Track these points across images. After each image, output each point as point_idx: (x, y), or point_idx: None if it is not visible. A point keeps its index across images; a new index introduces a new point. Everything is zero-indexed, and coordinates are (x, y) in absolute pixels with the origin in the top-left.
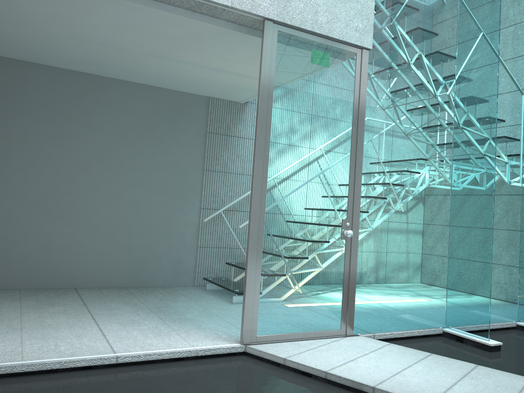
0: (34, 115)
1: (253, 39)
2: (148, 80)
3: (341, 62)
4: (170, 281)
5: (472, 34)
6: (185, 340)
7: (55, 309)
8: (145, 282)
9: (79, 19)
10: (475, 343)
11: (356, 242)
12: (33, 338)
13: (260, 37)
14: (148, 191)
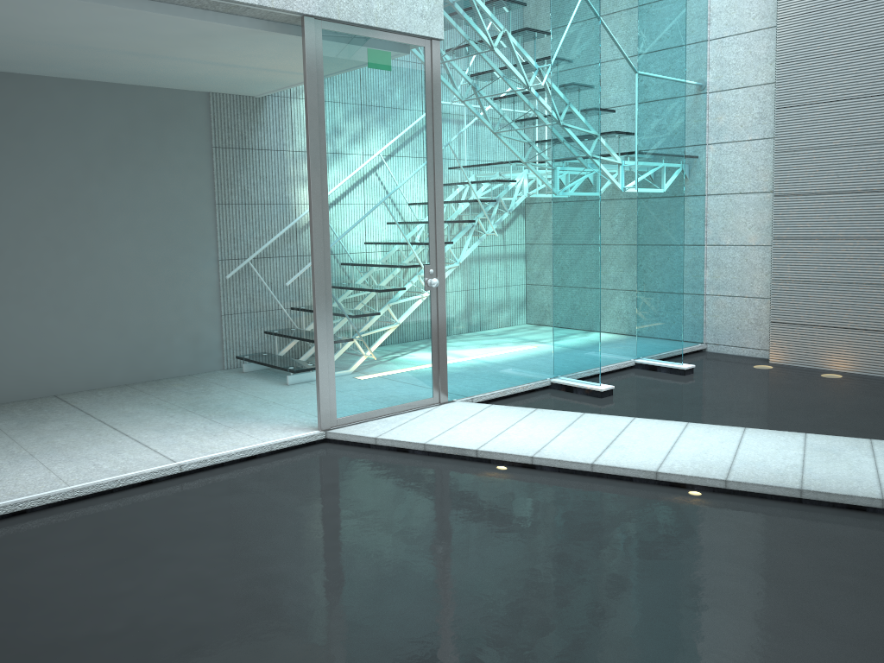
0: None
1: (286, 36)
2: (115, 77)
3: (406, 61)
4: (189, 367)
5: (568, 5)
6: (251, 436)
7: (53, 426)
8: (153, 373)
9: (31, 21)
10: (585, 391)
11: (443, 292)
12: (57, 462)
13: (297, 34)
14: (138, 245)
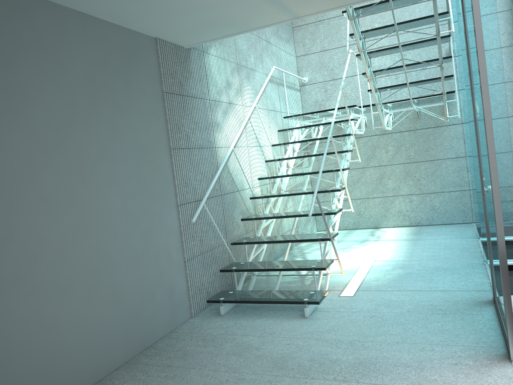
0: None
1: None
2: (102, 3)
3: None
4: (169, 324)
5: None
6: None
7: None
8: (145, 340)
9: None
10: None
11: None
12: None
13: None
14: (121, 196)
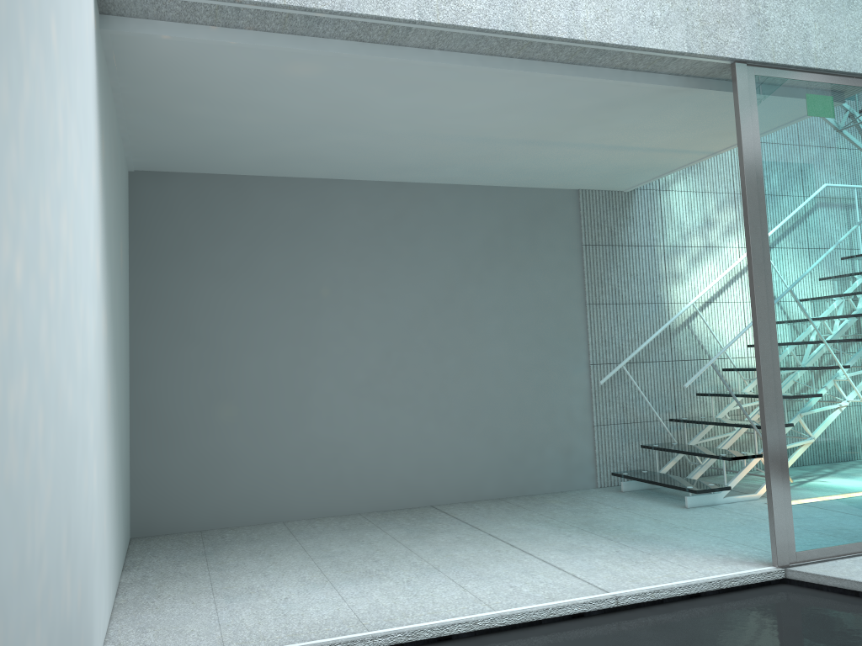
0: (344, 256)
1: (703, 94)
2: (493, 178)
3: (850, 106)
4: (561, 483)
5: None
6: (684, 567)
7: (444, 537)
8: (525, 487)
9: (444, 109)
10: None
11: None
12: (467, 579)
13: (718, 89)
14: (511, 347)
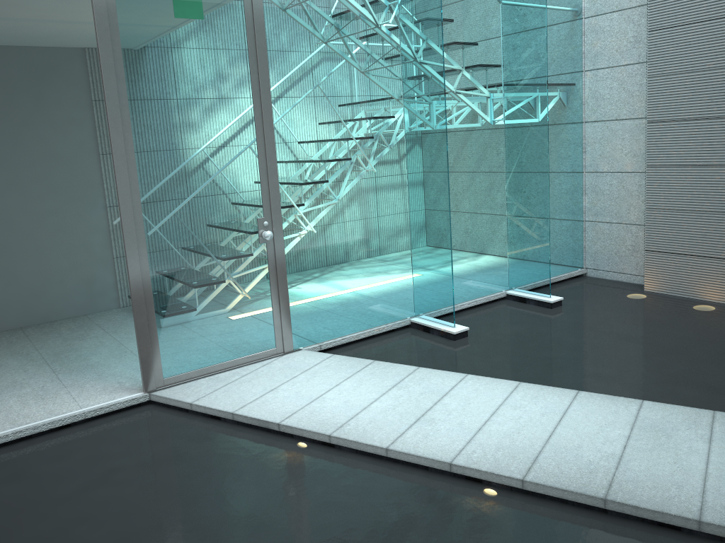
0: None
1: None
2: None
3: (221, 8)
4: (85, 308)
5: None
6: (74, 400)
7: None
8: (48, 315)
9: None
10: (440, 332)
11: (281, 243)
12: None
13: None
14: (23, 198)
